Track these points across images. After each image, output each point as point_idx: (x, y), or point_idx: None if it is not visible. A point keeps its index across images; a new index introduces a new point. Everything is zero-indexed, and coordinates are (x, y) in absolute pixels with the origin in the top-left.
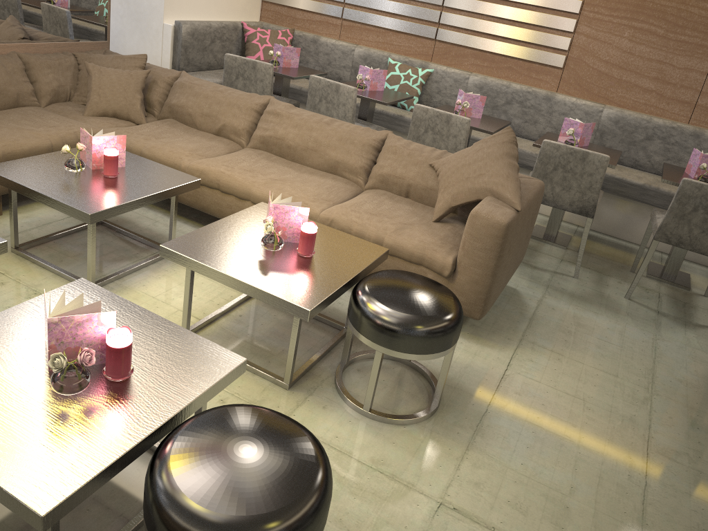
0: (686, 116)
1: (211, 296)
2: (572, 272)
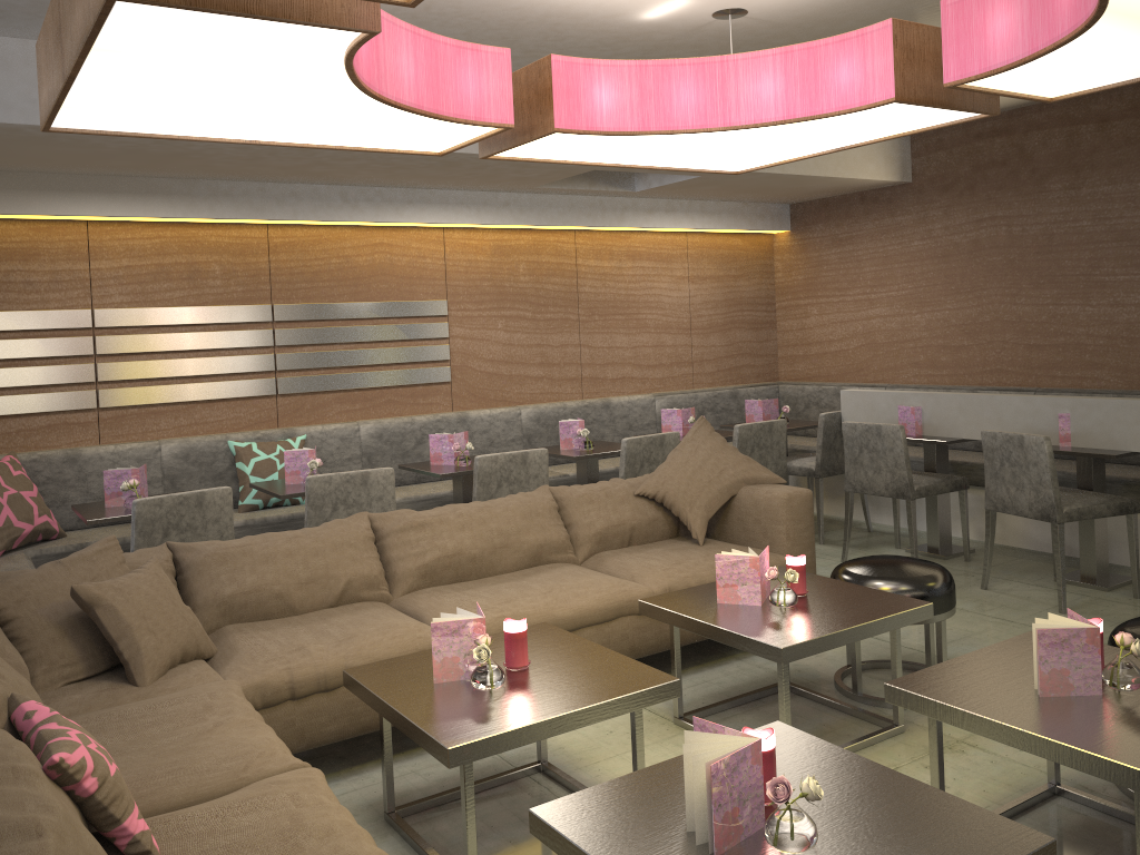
0: (579, 392)
1: None
2: None
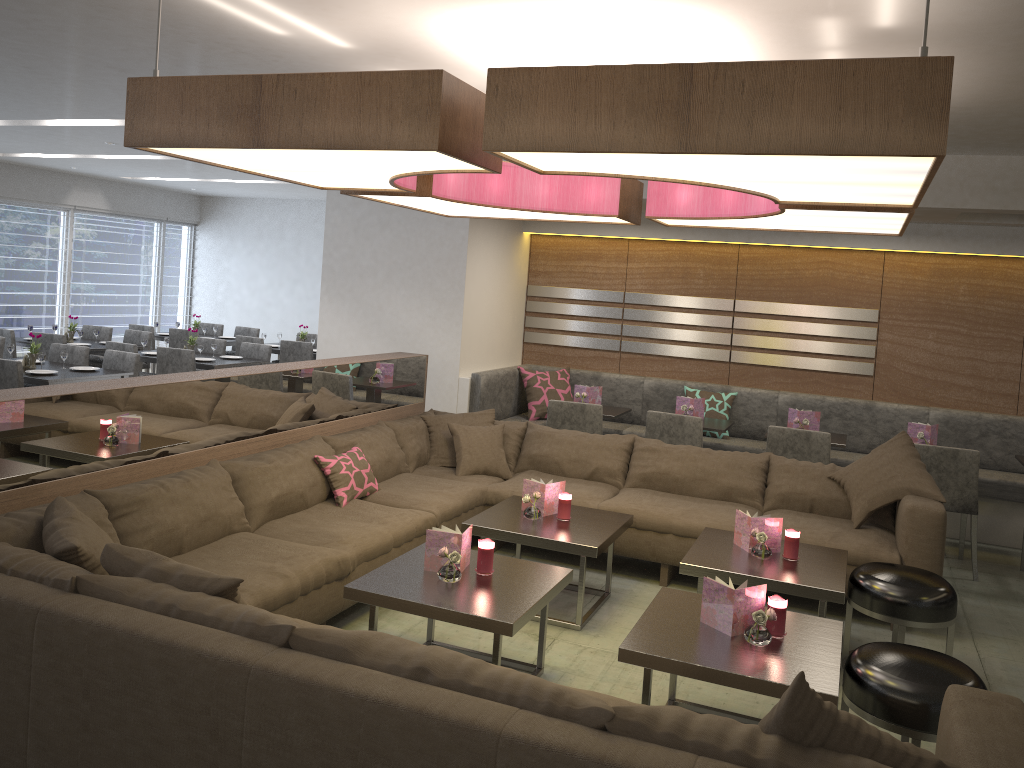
0: (1013, 408)
1: None
2: (968, 576)
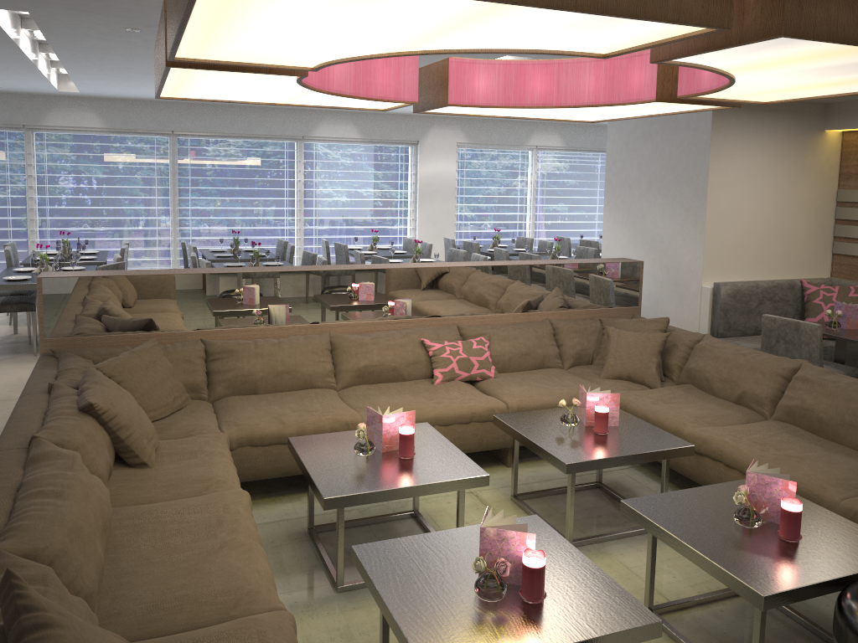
0: None
1: (692, 582)
2: None
